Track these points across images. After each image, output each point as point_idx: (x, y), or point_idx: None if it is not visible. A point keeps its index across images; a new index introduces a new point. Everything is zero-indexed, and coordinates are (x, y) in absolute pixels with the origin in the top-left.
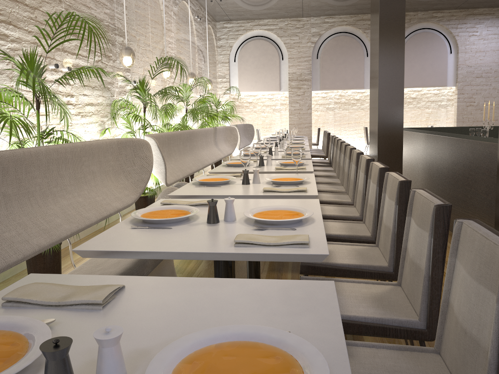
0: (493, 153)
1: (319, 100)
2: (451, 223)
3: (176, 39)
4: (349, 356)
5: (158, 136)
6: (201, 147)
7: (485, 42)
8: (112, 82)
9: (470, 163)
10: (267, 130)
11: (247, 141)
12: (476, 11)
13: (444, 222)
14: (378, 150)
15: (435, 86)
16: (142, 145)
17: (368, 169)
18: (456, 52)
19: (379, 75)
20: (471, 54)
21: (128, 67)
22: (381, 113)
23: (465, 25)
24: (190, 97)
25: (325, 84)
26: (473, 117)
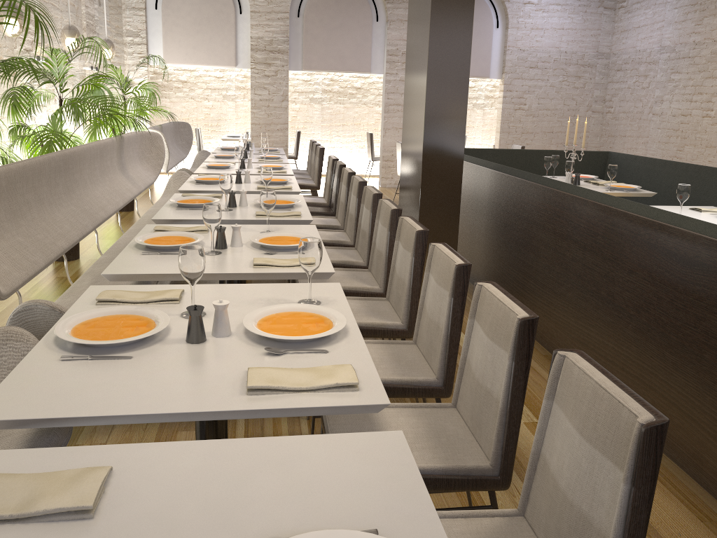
0: (660, 241)
1: (299, 85)
2: (547, 336)
3: None
4: None
5: None
6: (92, 180)
7: (545, 15)
8: None
9: (600, 246)
10: (214, 130)
11: (180, 153)
12: None
13: None
14: (422, 198)
15: (474, 77)
16: None
17: (459, 286)
18: (505, 26)
19: (429, 66)
20: (525, 31)
21: None
22: (430, 134)
23: None
24: (68, 76)
25: (311, 61)
26: (523, 126)
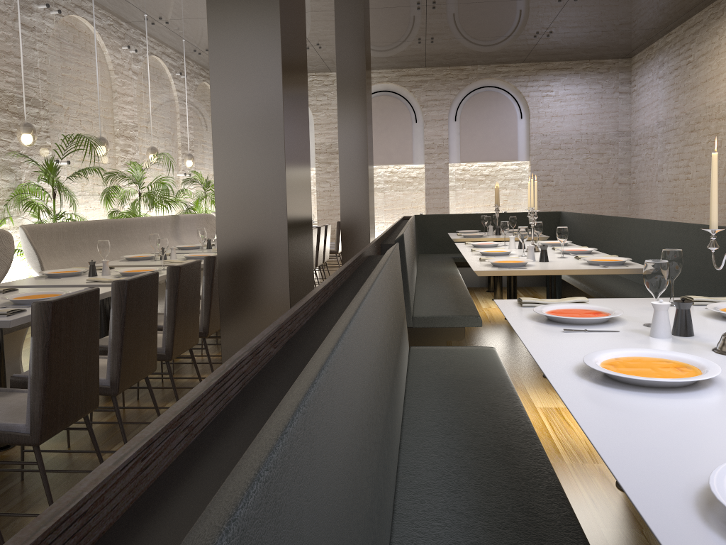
0: None
1: None
2: None
3: (138, 104)
4: (3, 396)
5: (48, 226)
6: (142, 239)
7: (563, 104)
8: (18, 163)
9: None
10: None
11: None
12: (550, 66)
13: (120, 295)
14: (342, 242)
15: (504, 161)
16: (1, 236)
17: None
18: (528, 117)
19: (339, 154)
20: (546, 119)
21: (28, 147)
22: (344, 198)
23: (537, 83)
24: (143, 178)
25: None
26: (552, 200)
